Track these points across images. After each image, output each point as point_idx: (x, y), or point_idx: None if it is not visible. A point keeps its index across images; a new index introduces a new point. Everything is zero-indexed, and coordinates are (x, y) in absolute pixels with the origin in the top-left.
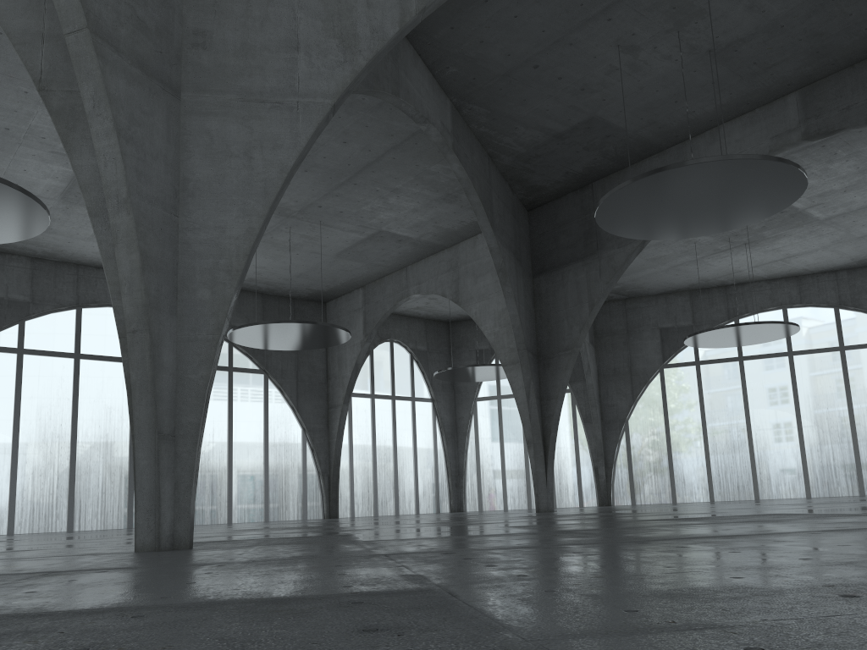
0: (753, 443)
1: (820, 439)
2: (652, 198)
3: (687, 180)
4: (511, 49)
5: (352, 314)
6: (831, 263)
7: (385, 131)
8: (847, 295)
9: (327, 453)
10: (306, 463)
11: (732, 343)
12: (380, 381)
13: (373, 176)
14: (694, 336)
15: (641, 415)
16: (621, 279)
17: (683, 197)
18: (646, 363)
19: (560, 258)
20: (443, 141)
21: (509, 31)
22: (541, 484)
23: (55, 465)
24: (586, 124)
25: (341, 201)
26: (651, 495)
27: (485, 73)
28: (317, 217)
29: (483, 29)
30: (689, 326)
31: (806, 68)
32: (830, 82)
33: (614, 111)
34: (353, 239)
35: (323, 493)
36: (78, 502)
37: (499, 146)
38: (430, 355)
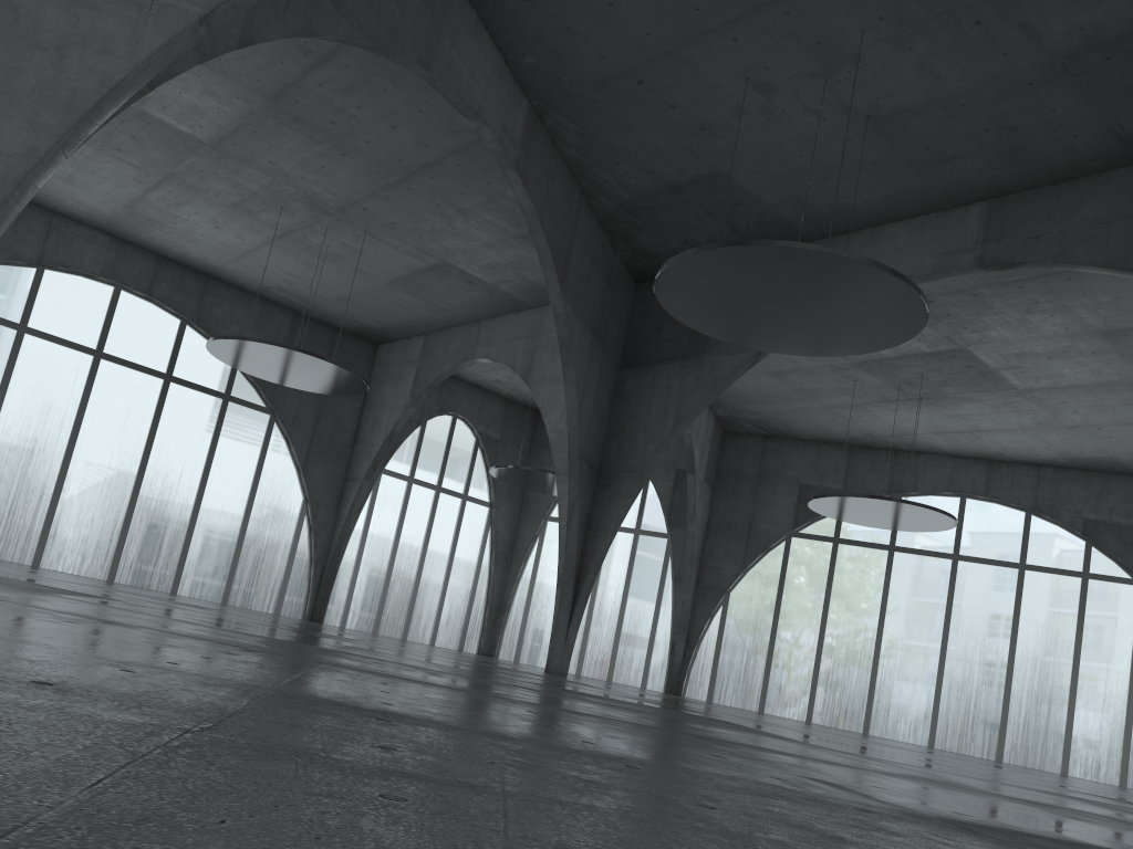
0: (880, 660)
1: (964, 676)
2: (725, 283)
3: (766, 268)
4: (607, 49)
5: (404, 366)
6: (1033, 453)
7: (446, 124)
8: (1045, 500)
9: (329, 537)
10: (297, 543)
11: (872, 521)
12: (426, 463)
13: (433, 184)
14: (820, 499)
15: (748, 590)
16: (761, 408)
17: (766, 292)
18: (771, 524)
19: (658, 352)
20: (501, 151)
21: (603, 23)
22: (559, 637)
23: None
24: (708, 180)
25: (392, 209)
26: (734, 695)
27: (574, 74)
28: (362, 222)
29: (568, 11)
30: (838, 490)
31: (996, 172)
32: (1025, 199)
33: (744, 170)
34: (410, 266)
35: (310, 586)
36: None
37: (595, 183)
38: (502, 446)
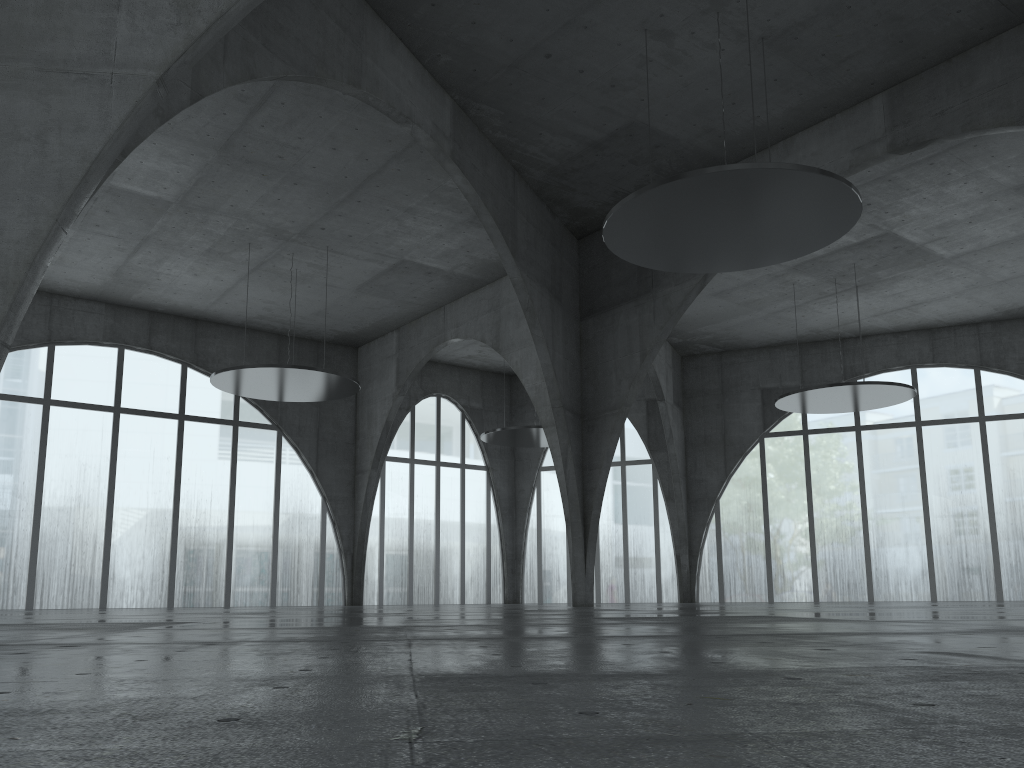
0: (869, 531)
1: (950, 530)
2: (668, 218)
3: (704, 195)
4: (513, 33)
5: (385, 361)
6: (969, 314)
7: (380, 136)
8: (990, 354)
9: (351, 527)
10: (325, 538)
11: (836, 408)
12: (422, 443)
13: (379, 192)
14: (785, 398)
15: (735, 494)
16: (712, 328)
17: (707, 218)
18: (743, 431)
19: (611, 297)
20: (436, 147)
21: (505, 10)
22: (579, 572)
23: (14, 530)
24: (626, 131)
25: (347, 223)
26: (743, 591)
27: (487, 63)
28: (323, 241)
29: (471, 6)
30: (797, 387)
31: (890, 62)
32: (922, 81)
33: (658, 114)
34: (372, 270)
35: (344, 574)
36: (40, 575)
37: (524, 157)
38: (486, 413)
